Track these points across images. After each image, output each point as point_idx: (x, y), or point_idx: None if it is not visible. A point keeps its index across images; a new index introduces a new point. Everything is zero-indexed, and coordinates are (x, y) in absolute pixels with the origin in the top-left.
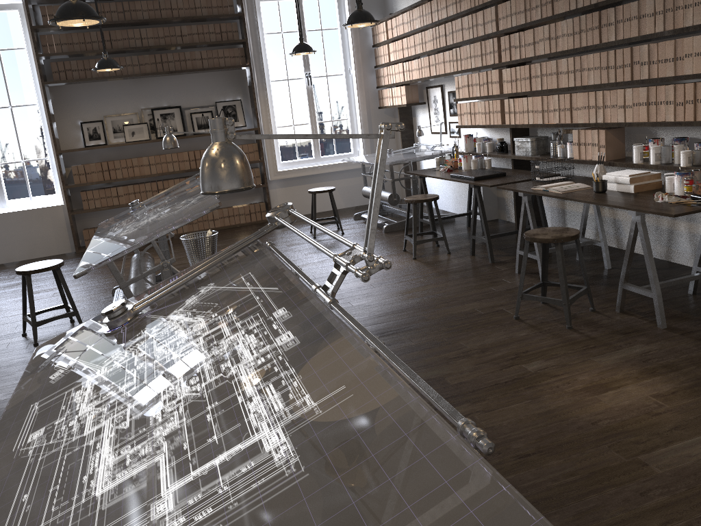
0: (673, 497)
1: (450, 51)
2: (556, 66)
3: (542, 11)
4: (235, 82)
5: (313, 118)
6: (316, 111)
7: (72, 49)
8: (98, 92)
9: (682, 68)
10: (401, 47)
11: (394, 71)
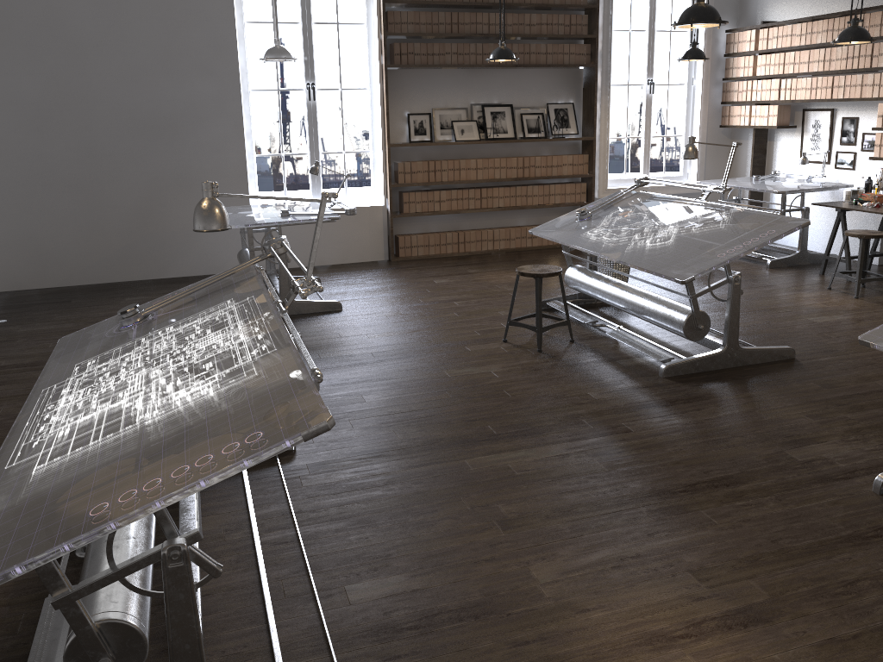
0: None
1: (876, 74)
2: None
3: None
4: (569, 82)
5: (647, 131)
6: None
7: (417, 30)
8: (430, 81)
9: None
10: (781, 61)
11: (761, 87)
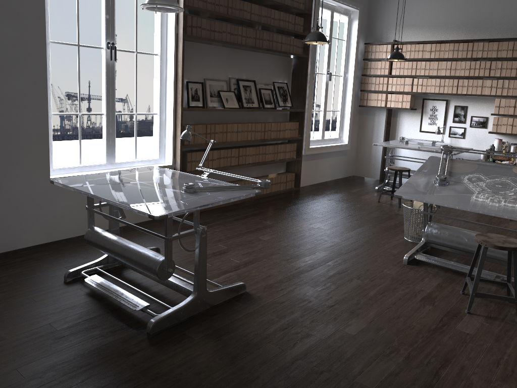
0: None
1: (493, 80)
2: None
3: None
4: (285, 67)
5: (325, 107)
6: None
7: (205, 7)
8: (203, 54)
9: None
10: (414, 67)
11: (396, 82)
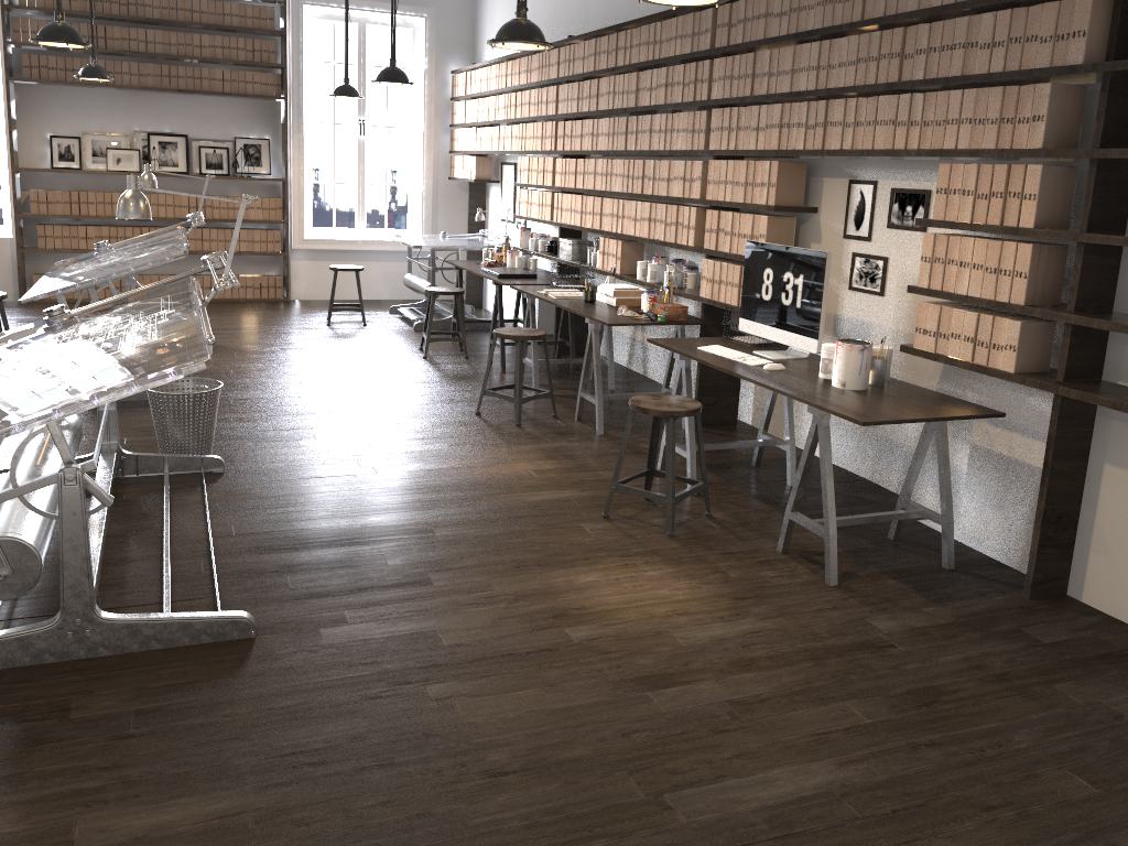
0: (477, 515)
1: (517, 126)
2: (594, 166)
3: (590, 103)
4: (264, 116)
5: (361, 177)
6: (389, 169)
7: None
8: (80, 101)
9: (672, 189)
10: (477, 108)
11: (468, 136)
